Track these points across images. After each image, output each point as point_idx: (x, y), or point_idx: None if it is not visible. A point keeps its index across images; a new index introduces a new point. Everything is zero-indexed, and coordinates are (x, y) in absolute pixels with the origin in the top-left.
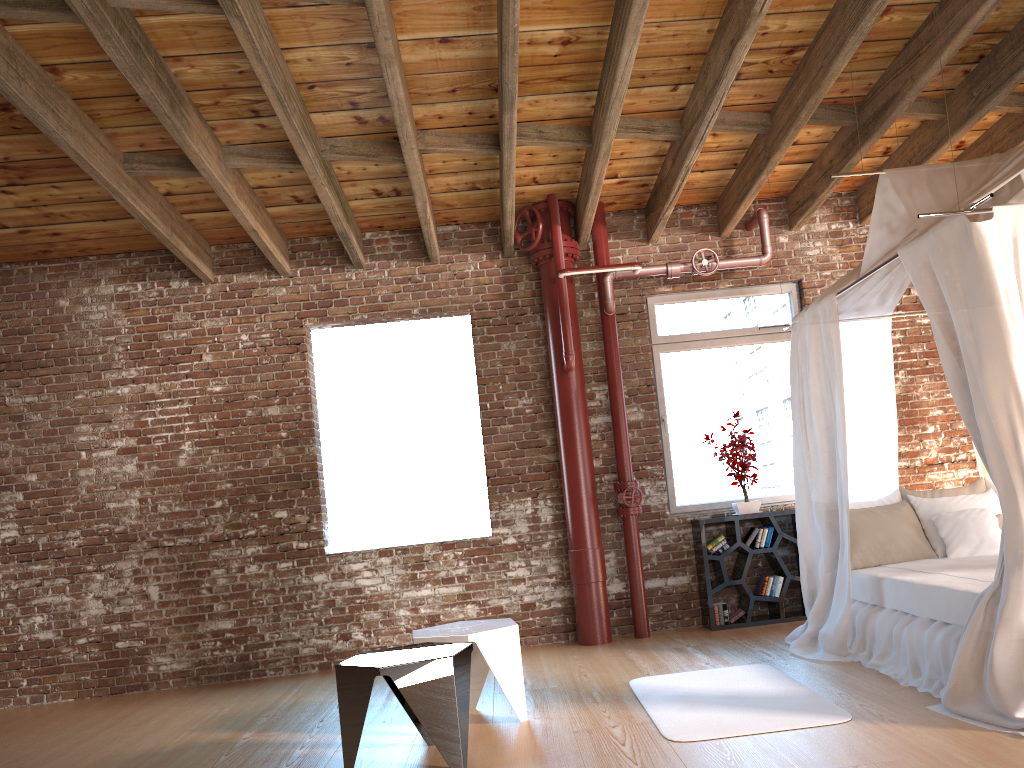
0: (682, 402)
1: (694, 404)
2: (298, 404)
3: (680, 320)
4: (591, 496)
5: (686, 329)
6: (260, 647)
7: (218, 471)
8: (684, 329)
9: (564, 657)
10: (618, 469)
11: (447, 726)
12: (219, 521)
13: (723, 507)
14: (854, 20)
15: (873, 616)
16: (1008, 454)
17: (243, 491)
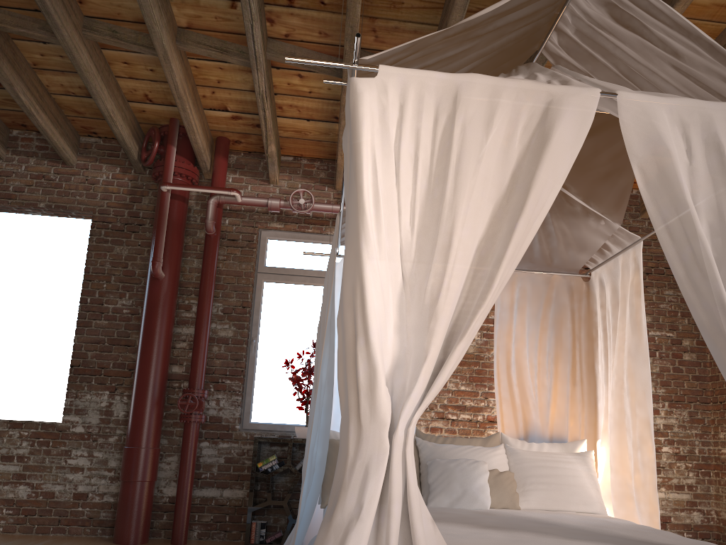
0: (275, 328)
1: (286, 332)
2: None
3: (288, 255)
4: (154, 397)
5: (292, 264)
6: None
7: None
8: (290, 264)
9: None
10: (190, 376)
11: None
12: None
13: (294, 430)
14: None
15: None
16: (349, 366)
17: None
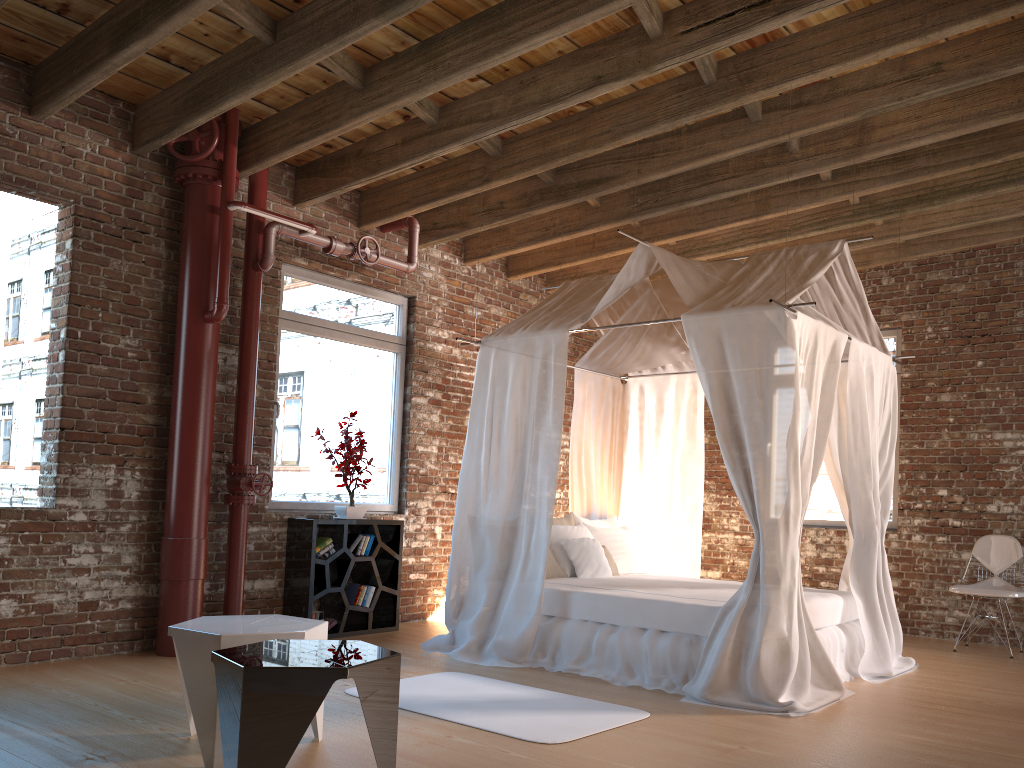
0: (294, 388)
1: (305, 393)
2: None
3: (305, 299)
4: (209, 476)
5: (309, 311)
6: None
7: None
8: (308, 310)
9: (177, 670)
10: (238, 449)
11: (389, 742)
12: None
13: (315, 509)
14: (673, 112)
15: (559, 625)
16: (778, 499)
17: None
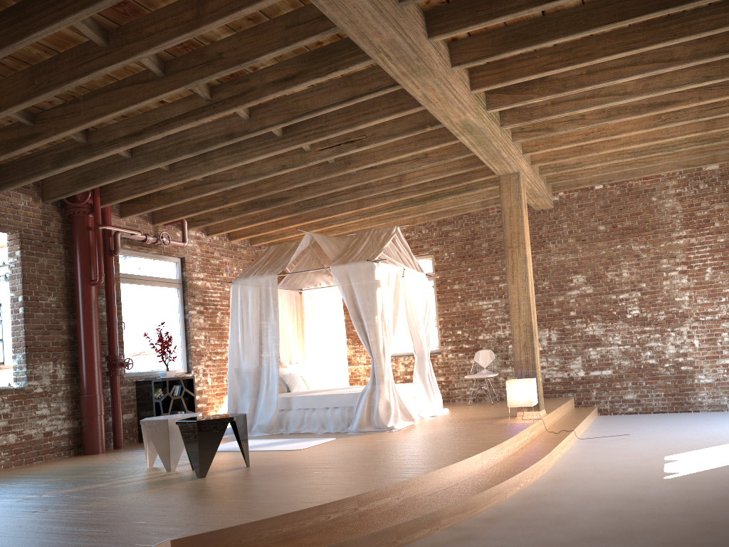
0: (130, 313)
1: (135, 315)
2: None
3: (130, 266)
4: (101, 362)
5: (133, 271)
6: None
7: None
8: (132, 271)
9: (105, 457)
10: (112, 347)
11: (246, 445)
12: None
13: (147, 375)
14: (317, 175)
15: (287, 413)
16: (379, 343)
17: None
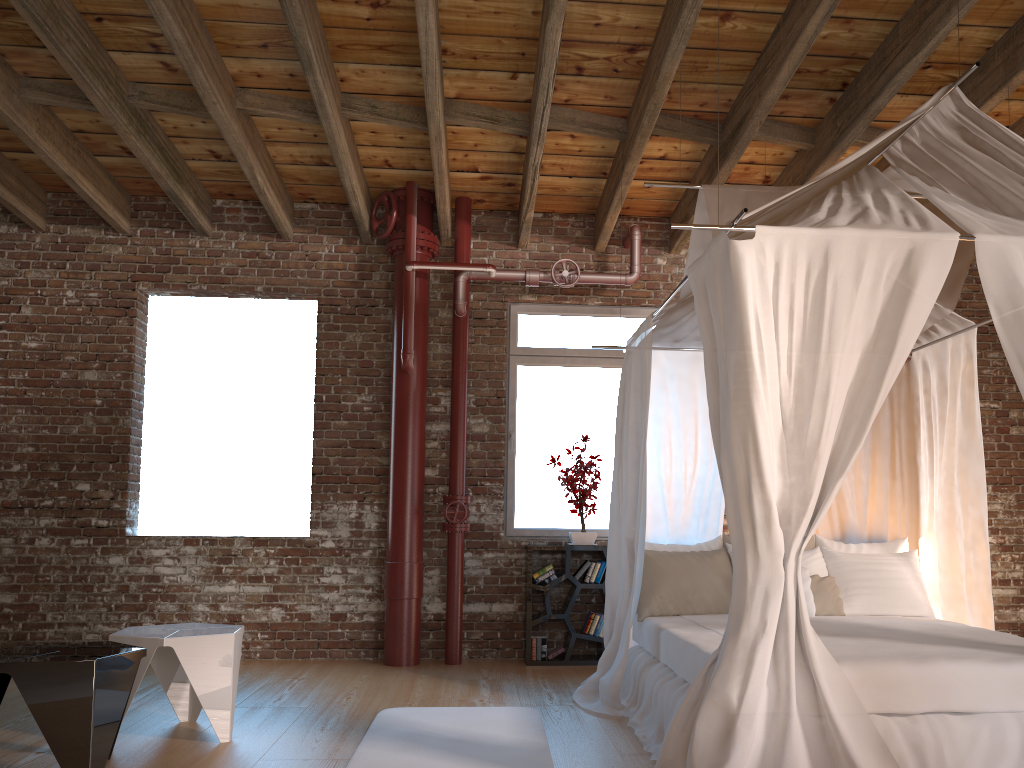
0: (534, 419)
1: (547, 423)
2: (119, 372)
3: (543, 333)
4: (415, 506)
5: (548, 343)
6: (40, 627)
7: (21, 433)
8: (546, 343)
9: (352, 675)
10: (450, 481)
11: (76, 739)
12: (14, 486)
13: (563, 535)
14: (676, 16)
15: (647, 669)
16: (742, 504)
17: (45, 457)
